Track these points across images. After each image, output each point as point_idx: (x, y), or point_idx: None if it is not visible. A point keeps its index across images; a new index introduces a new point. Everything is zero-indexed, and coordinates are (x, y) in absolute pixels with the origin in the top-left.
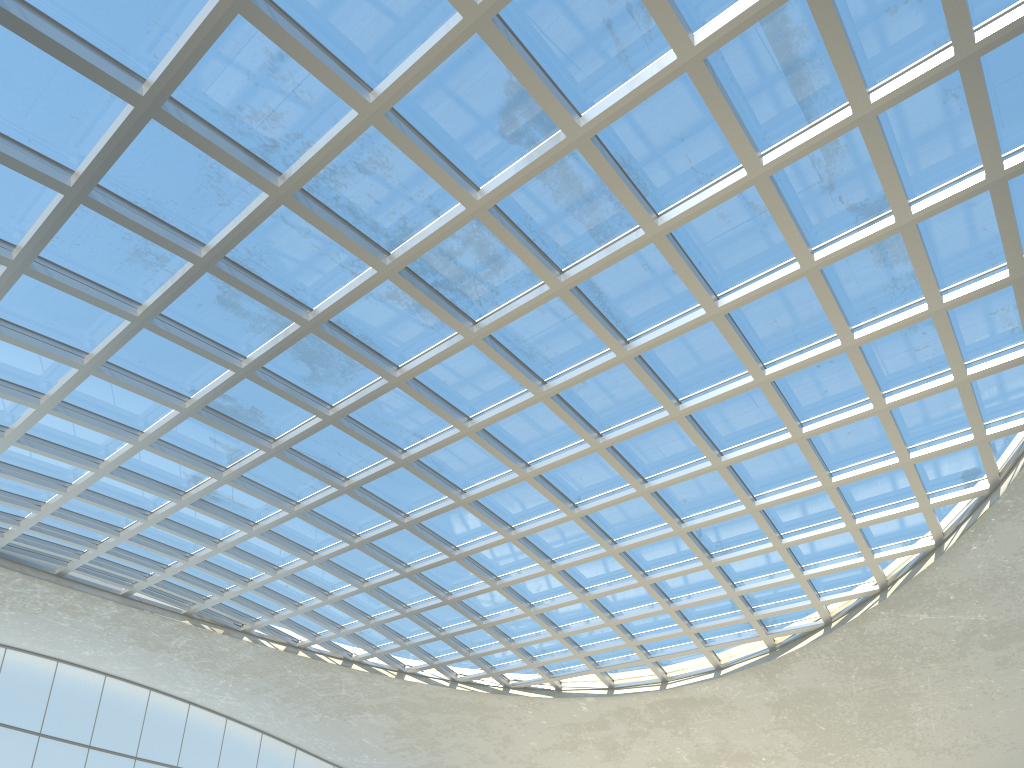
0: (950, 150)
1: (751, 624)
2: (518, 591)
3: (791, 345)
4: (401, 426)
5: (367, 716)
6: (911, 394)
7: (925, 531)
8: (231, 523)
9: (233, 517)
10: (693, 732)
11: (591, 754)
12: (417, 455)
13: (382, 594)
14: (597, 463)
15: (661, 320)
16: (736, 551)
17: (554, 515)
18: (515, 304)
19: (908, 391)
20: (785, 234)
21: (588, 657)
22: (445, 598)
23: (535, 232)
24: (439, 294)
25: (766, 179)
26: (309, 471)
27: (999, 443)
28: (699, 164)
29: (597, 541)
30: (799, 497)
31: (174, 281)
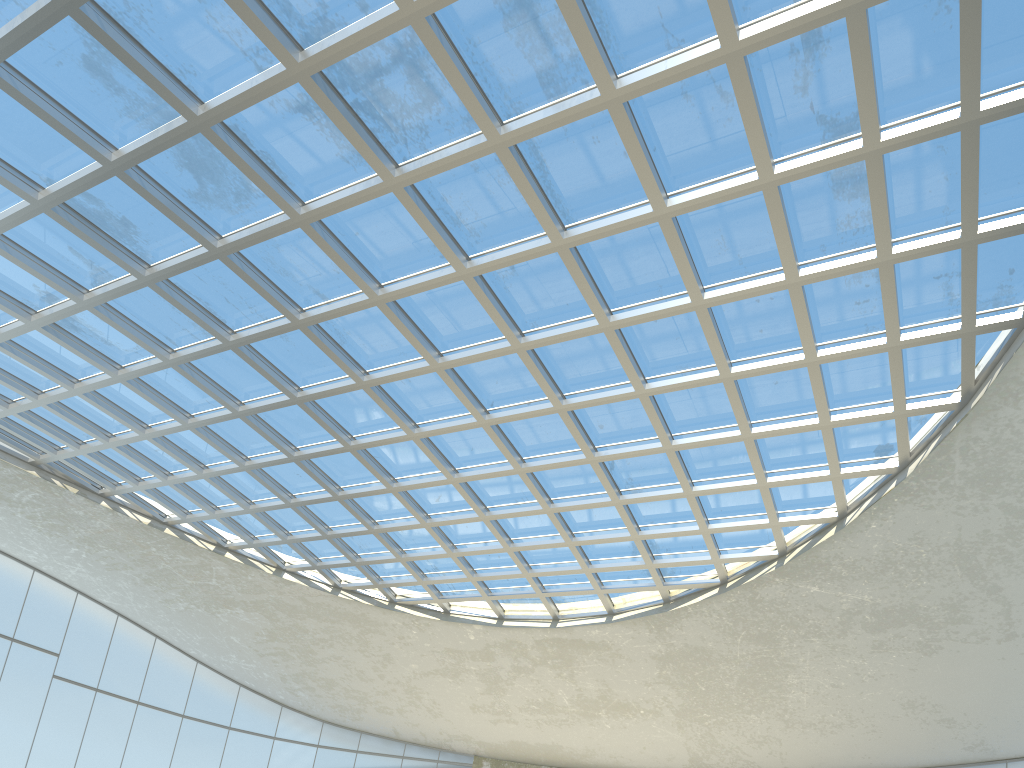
0: (931, 75)
1: (649, 572)
2: (416, 498)
3: (734, 271)
4: (302, 279)
5: (238, 612)
6: (843, 351)
7: (830, 502)
8: (92, 361)
9: (95, 354)
10: (577, 676)
11: (472, 685)
12: (317, 318)
13: (265, 477)
14: (516, 367)
15: (604, 211)
16: (646, 492)
17: (463, 419)
18: (446, 152)
19: (841, 347)
20: (749, 134)
21: (481, 582)
22: (335, 493)
23: (478, 65)
24: (359, 119)
25: (740, 59)
26: (189, 313)
27: (915, 421)
28: (671, 23)
29: (505, 456)
30: (716, 444)
31: (25, 18)
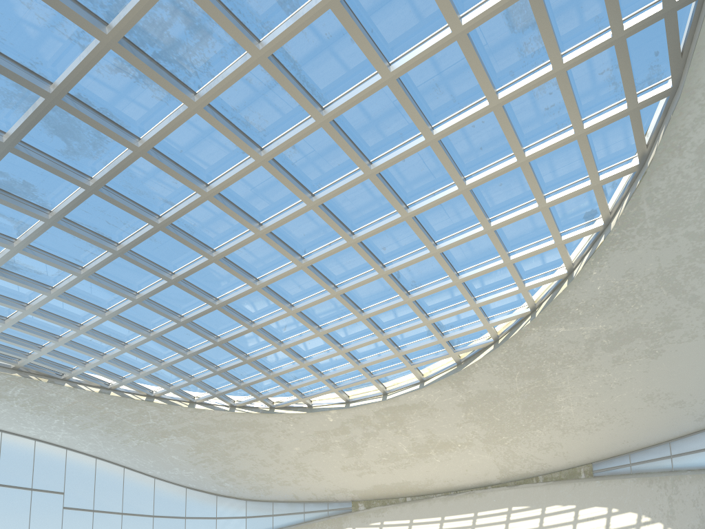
0: None
1: (442, 345)
2: (270, 332)
3: (451, 108)
4: (153, 194)
5: (172, 438)
6: (544, 147)
7: (560, 263)
8: (32, 288)
9: (33, 283)
10: (409, 430)
11: (339, 453)
12: (170, 219)
13: (166, 341)
14: (314, 220)
15: (347, 87)
16: (426, 288)
17: (288, 267)
18: (225, 73)
19: (541, 145)
20: None
21: (328, 380)
22: (215, 341)
23: (231, 1)
24: (160, 66)
25: None
26: (85, 238)
27: (609, 188)
28: None
29: (323, 286)
30: (468, 240)
31: None
